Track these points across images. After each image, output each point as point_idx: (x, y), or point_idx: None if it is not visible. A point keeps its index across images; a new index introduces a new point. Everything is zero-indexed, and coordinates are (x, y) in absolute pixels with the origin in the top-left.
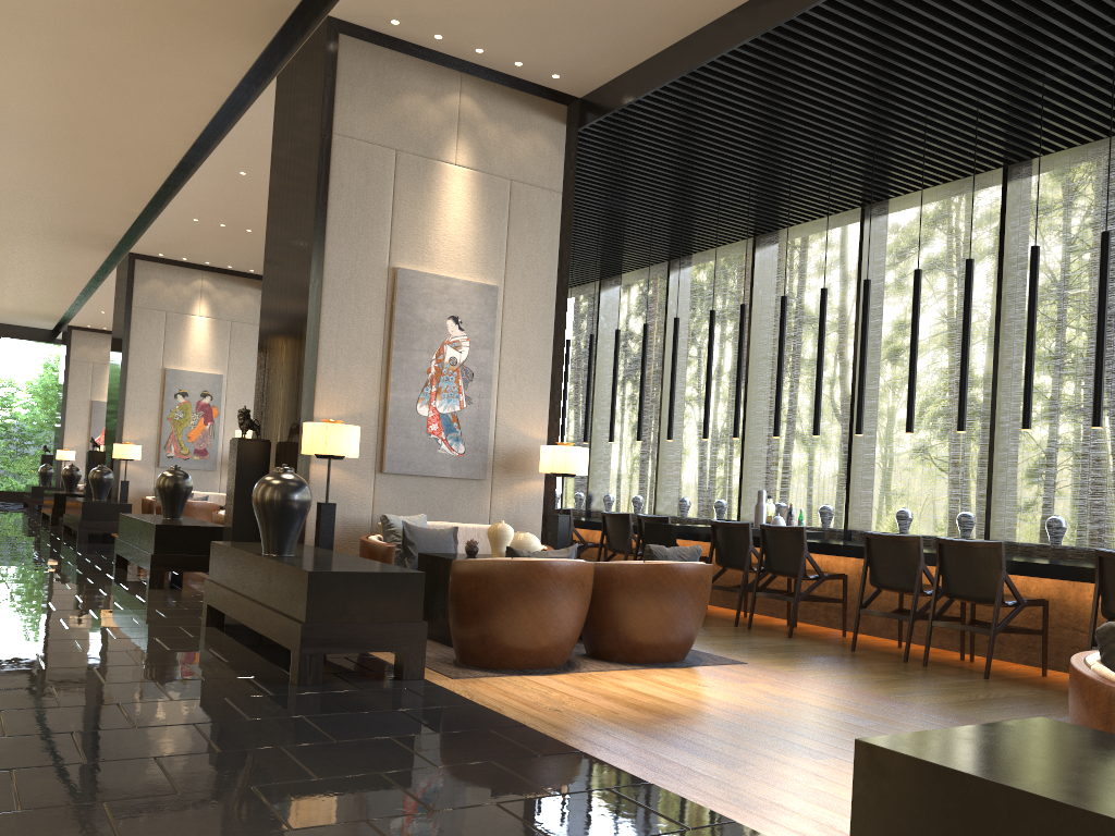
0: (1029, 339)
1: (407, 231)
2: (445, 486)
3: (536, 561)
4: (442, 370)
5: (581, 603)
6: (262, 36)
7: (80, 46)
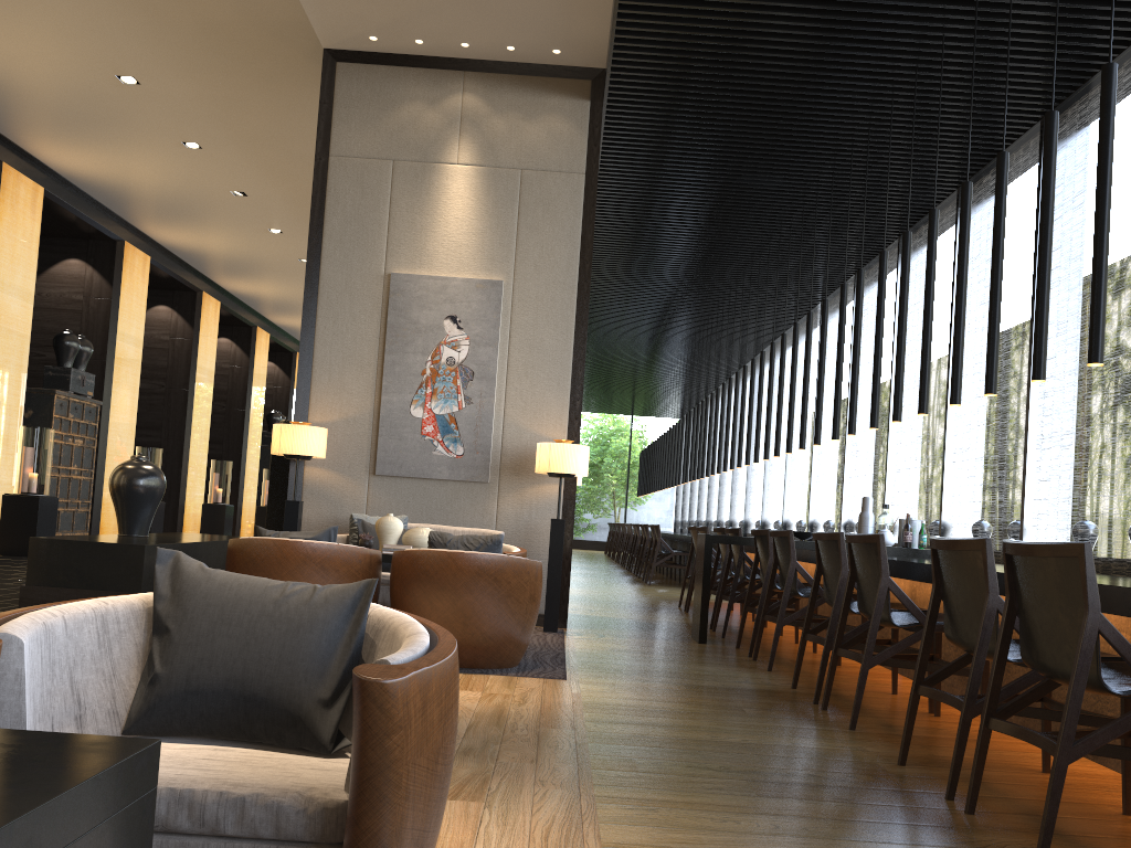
0: (1039, 248)
1: (404, 237)
2: (445, 488)
3: (261, 539)
4: (438, 371)
5: None
6: None
7: (243, 129)
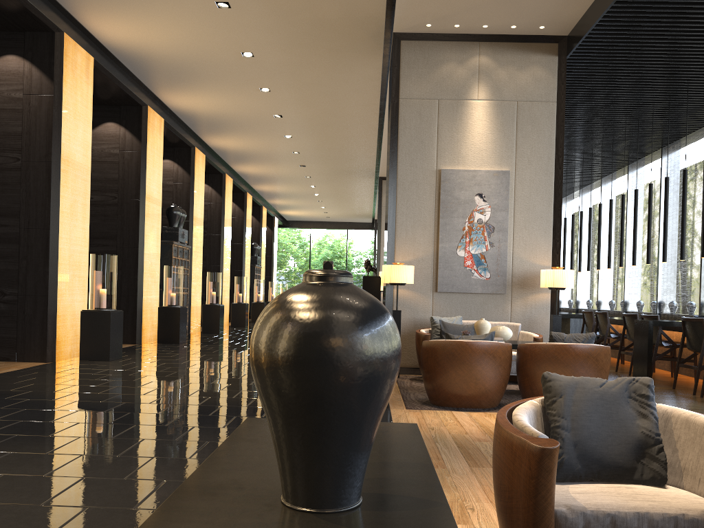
0: None
1: (447, 146)
2: (478, 298)
3: (457, 341)
4: (472, 227)
5: (494, 368)
6: (378, 50)
7: (303, 79)
